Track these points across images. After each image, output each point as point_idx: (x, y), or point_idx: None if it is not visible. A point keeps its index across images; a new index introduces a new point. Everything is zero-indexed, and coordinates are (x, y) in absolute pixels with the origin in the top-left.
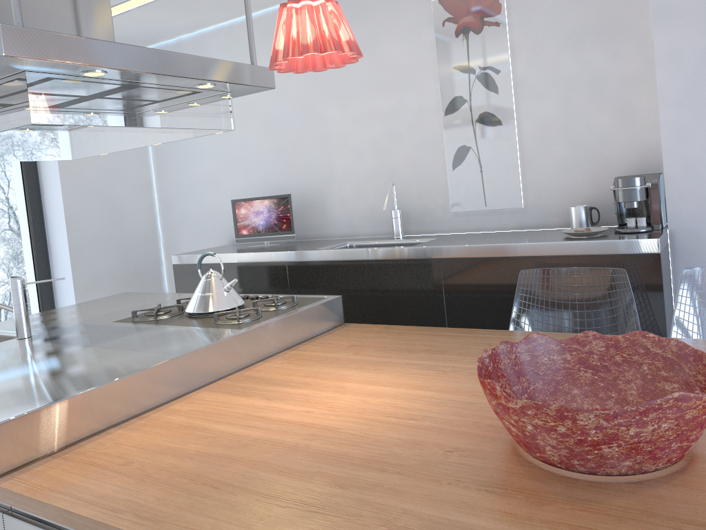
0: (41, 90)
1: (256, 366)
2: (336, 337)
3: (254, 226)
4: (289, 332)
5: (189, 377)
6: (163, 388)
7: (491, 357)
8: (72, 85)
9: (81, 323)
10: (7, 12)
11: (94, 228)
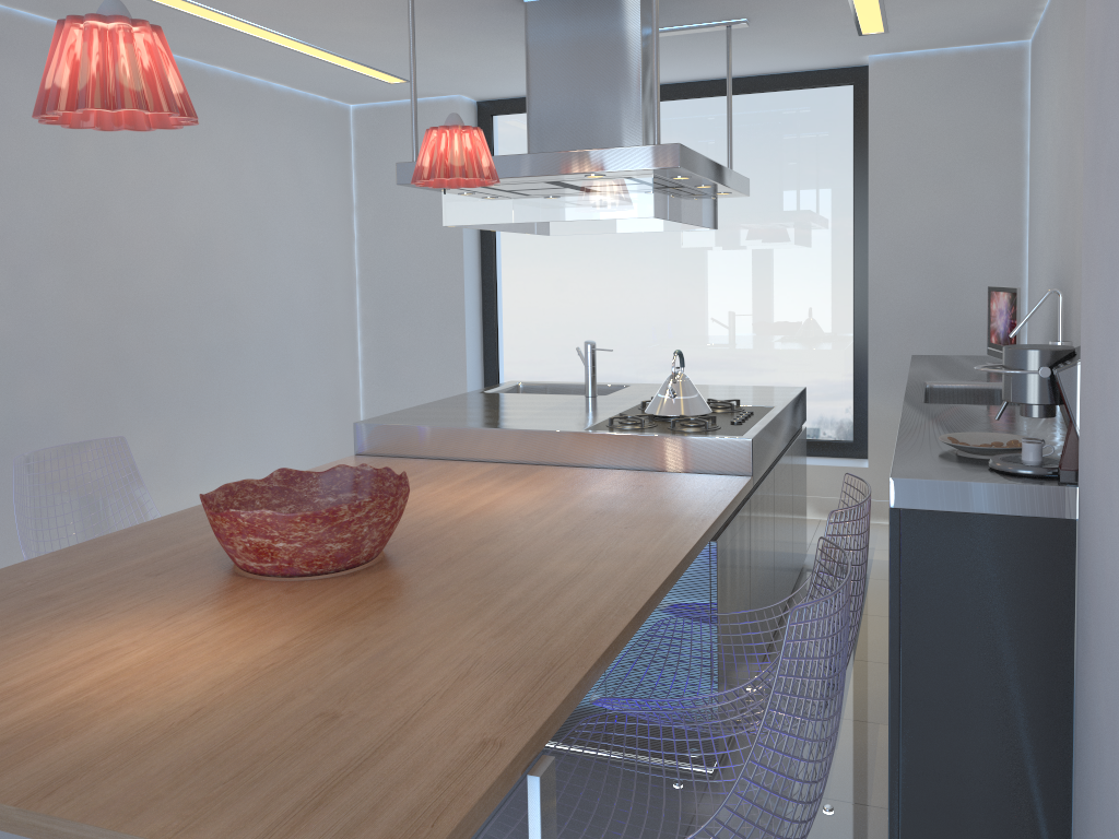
0: (451, 199)
1: (571, 468)
2: (676, 478)
3: (997, 333)
4: (639, 453)
5: (503, 450)
6: (476, 448)
7: (365, 472)
8: (476, 192)
9: (640, 398)
10: (540, 116)
11: (909, 303)
